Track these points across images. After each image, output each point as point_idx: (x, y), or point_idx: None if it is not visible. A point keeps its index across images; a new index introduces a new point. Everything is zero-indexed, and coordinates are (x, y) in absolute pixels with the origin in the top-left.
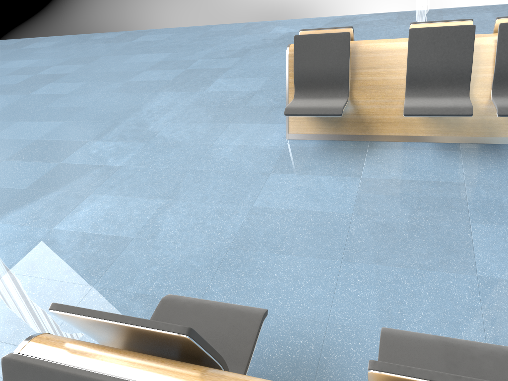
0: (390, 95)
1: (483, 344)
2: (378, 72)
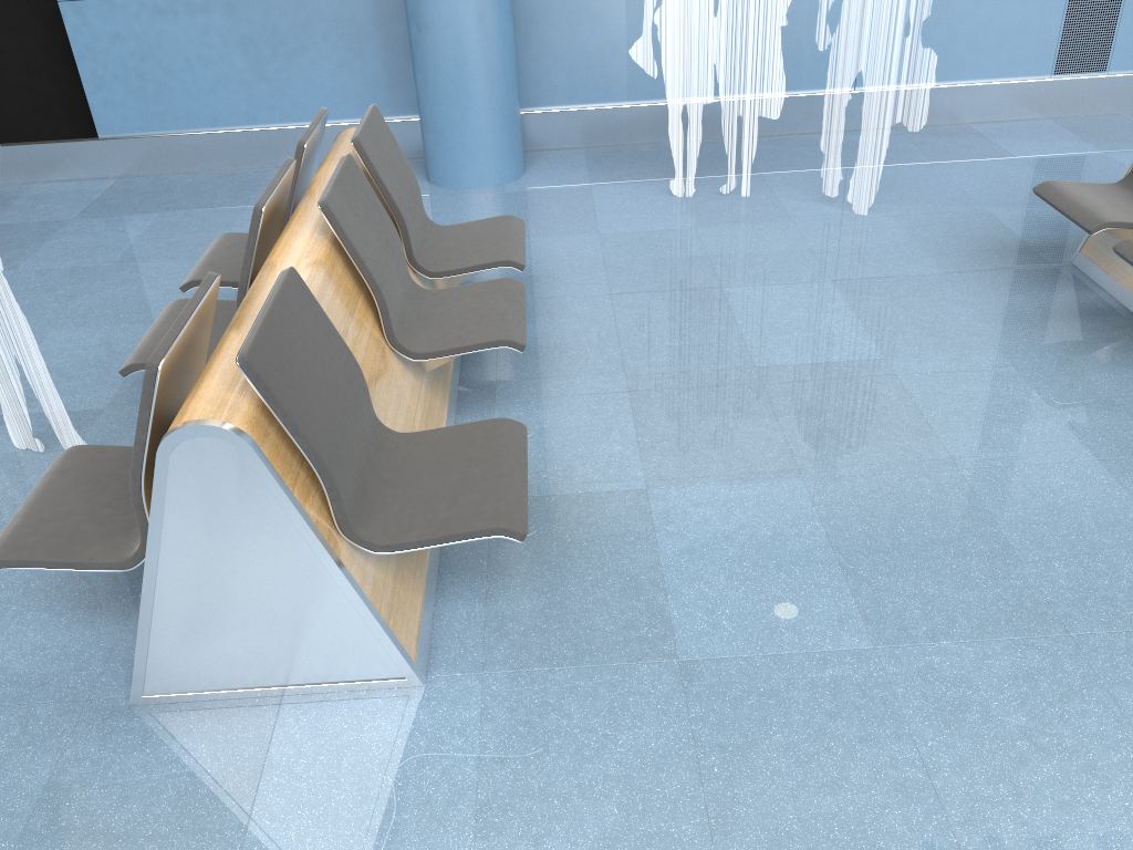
0: (389, 373)
1: None
2: (352, 338)
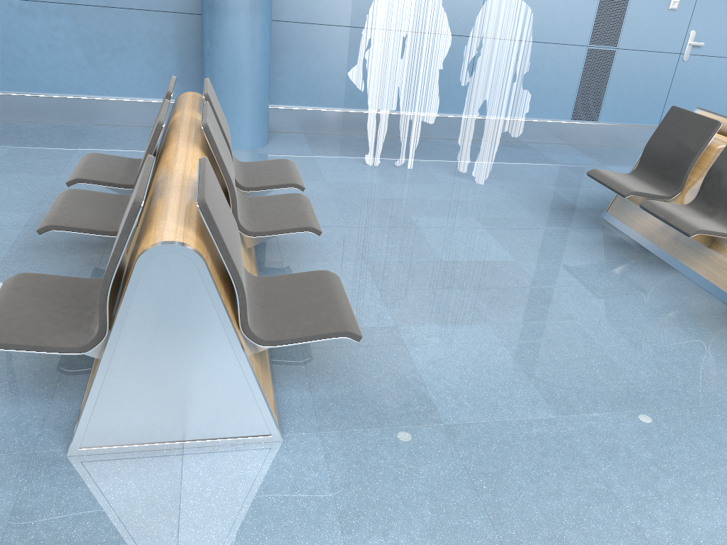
0: None
1: (654, 209)
2: None
